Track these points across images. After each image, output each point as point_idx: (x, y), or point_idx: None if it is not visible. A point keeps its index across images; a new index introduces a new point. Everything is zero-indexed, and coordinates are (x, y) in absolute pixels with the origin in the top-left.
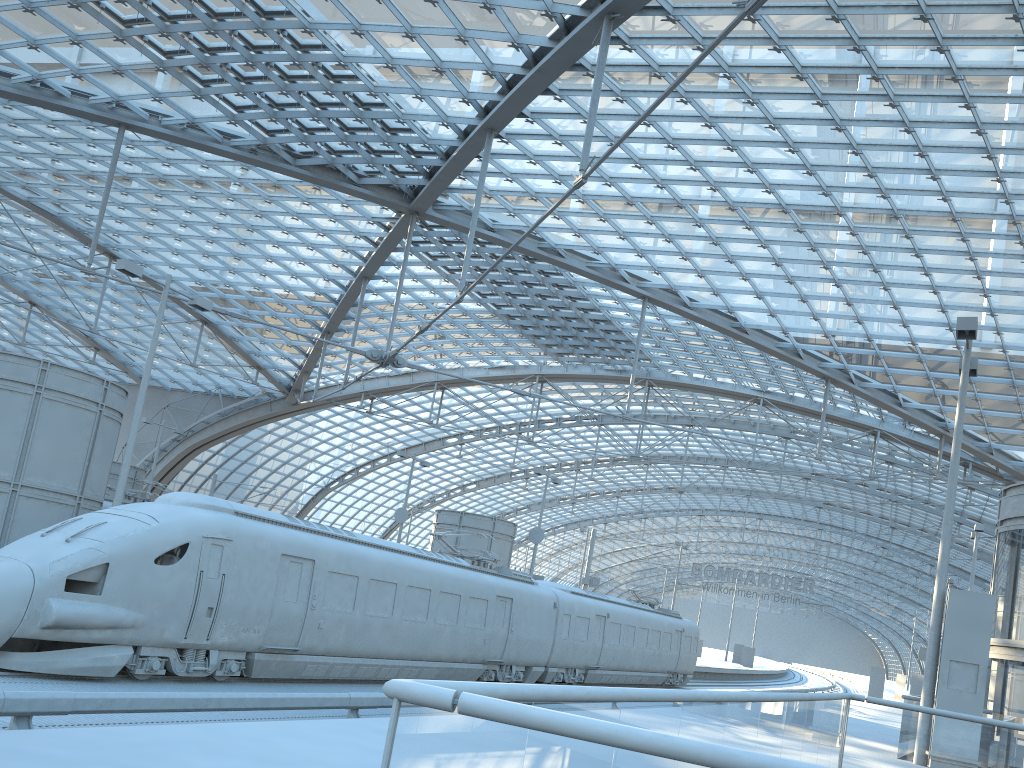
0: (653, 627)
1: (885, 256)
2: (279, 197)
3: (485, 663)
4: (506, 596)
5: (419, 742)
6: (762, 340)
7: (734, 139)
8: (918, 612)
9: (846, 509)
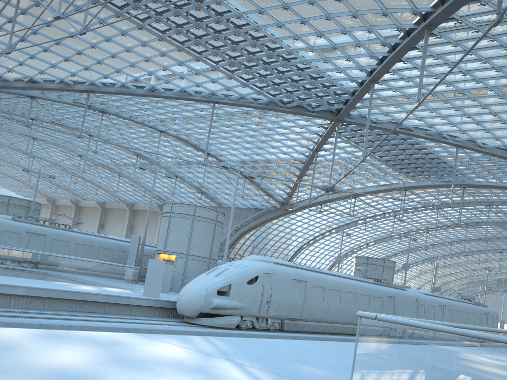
0: (470, 311)
1: None
2: (277, 121)
3: None
4: (391, 296)
5: (366, 328)
6: None
7: (499, 66)
8: None
9: None
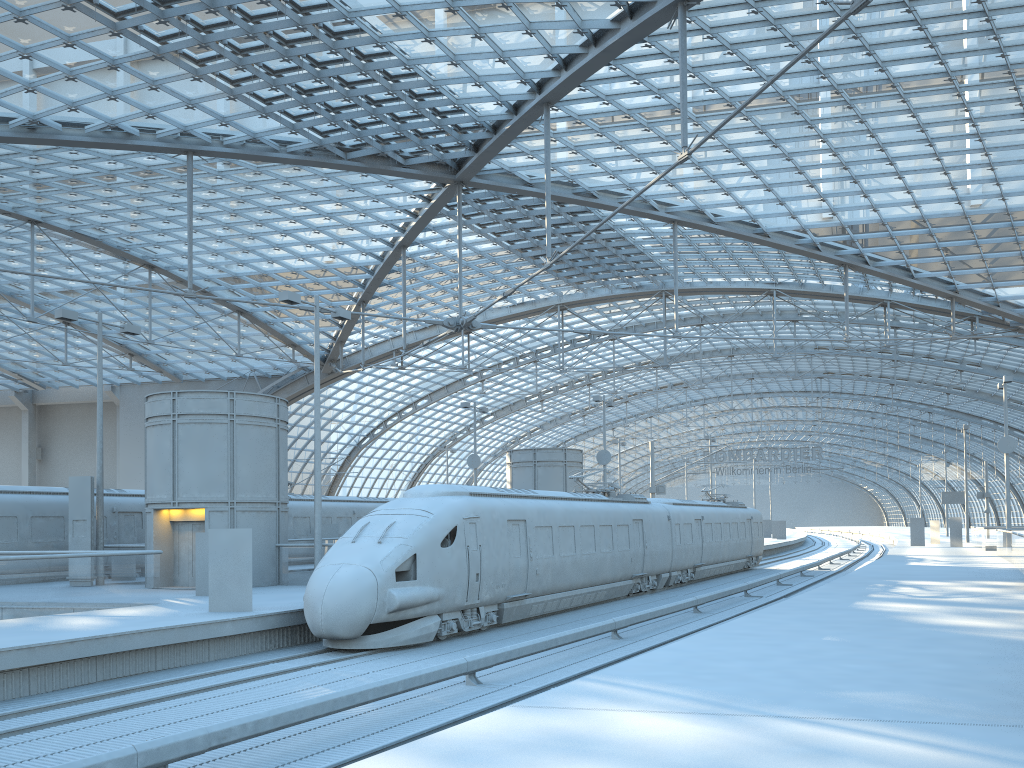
0: (732, 520)
1: (899, 149)
2: (324, 188)
3: (632, 578)
4: (638, 518)
5: None
6: (783, 240)
7: (769, 74)
8: (923, 459)
9: (846, 375)
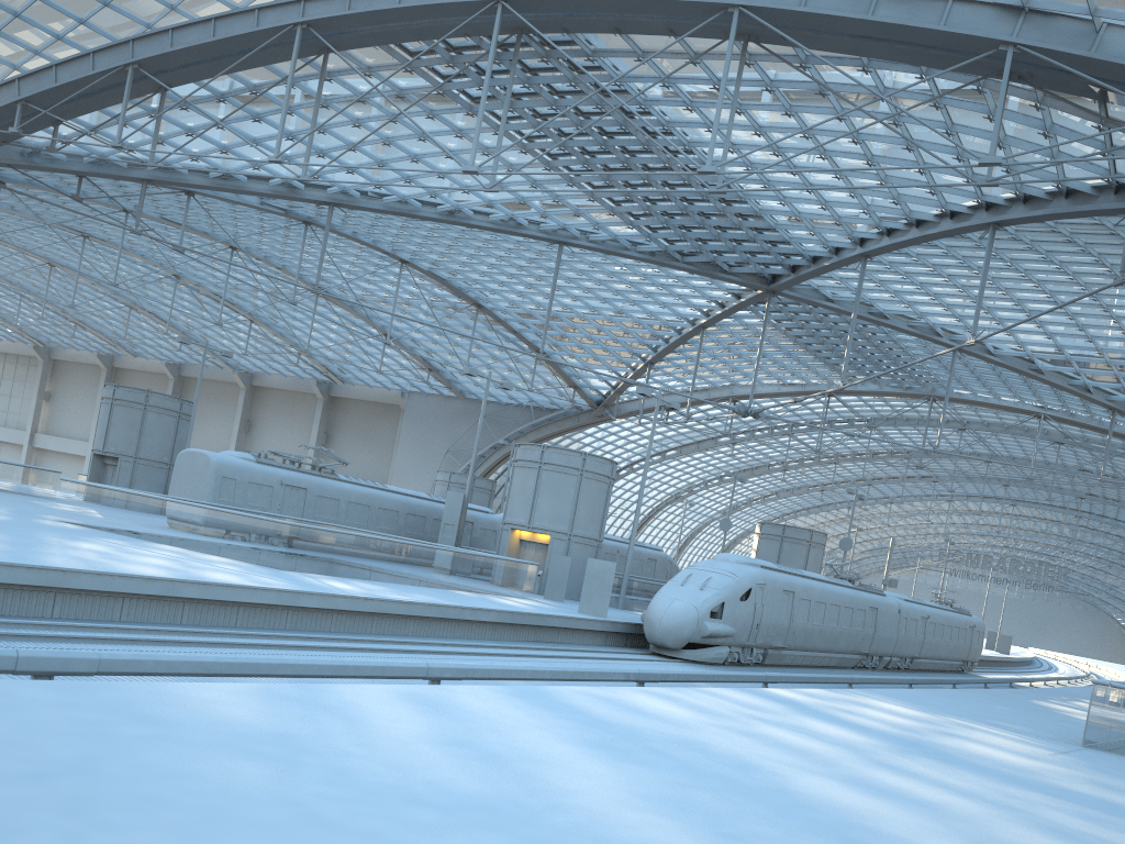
0: (954, 624)
1: None
2: (652, 275)
3: (860, 654)
4: (874, 607)
5: (1099, 692)
6: (1056, 379)
7: (1061, 261)
8: None
9: (1110, 500)
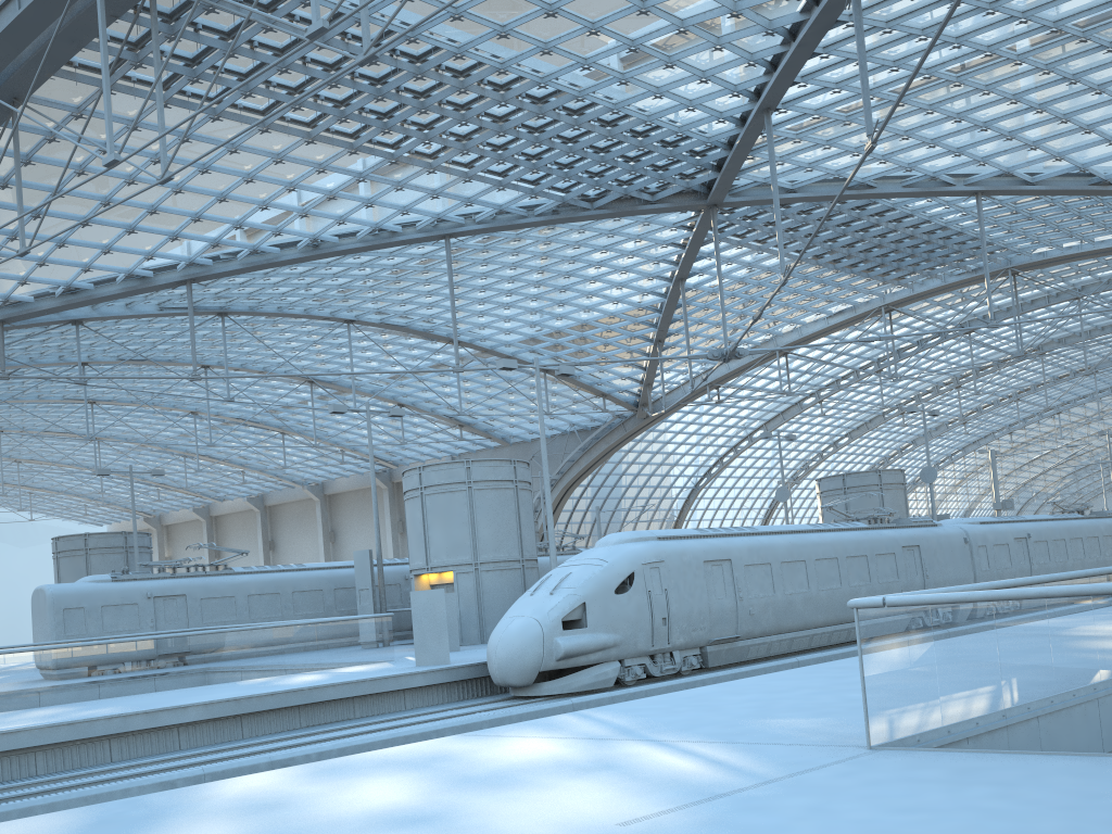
0: (1087, 534)
1: None
2: (585, 239)
3: None
4: (911, 545)
5: (871, 625)
6: None
7: (1024, 10)
8: None
9: None
